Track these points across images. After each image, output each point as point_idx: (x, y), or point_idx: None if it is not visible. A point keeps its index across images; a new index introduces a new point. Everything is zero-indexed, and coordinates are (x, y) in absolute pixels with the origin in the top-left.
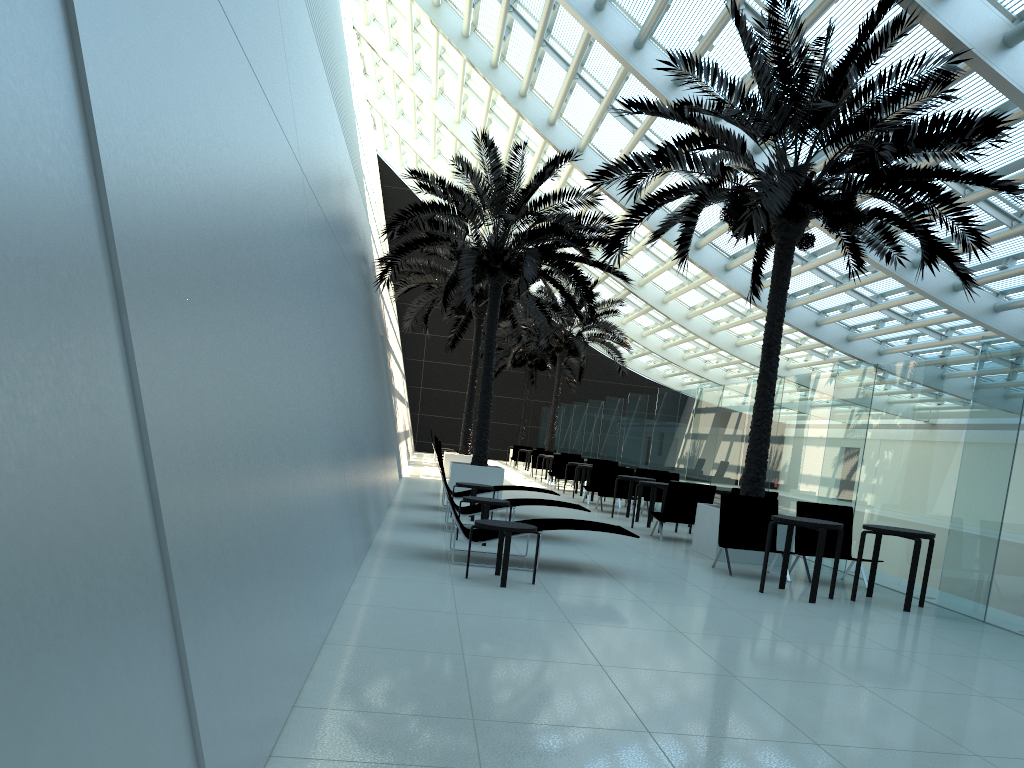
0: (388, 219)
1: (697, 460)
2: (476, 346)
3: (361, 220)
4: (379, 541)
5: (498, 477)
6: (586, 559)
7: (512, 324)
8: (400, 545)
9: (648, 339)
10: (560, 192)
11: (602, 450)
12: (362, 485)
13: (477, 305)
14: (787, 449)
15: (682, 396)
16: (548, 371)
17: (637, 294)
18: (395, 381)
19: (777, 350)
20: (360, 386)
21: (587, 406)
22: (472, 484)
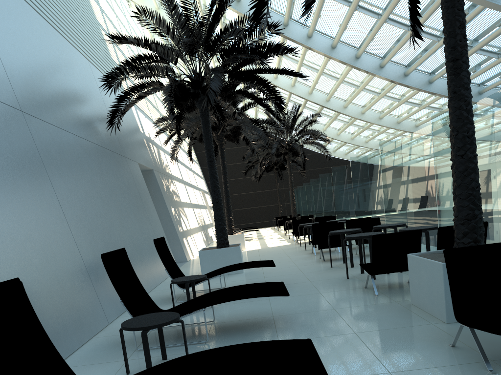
0: None
1: (392, 204)
2: (222, 162)
3: (93, 85)
4: None
5: (236, 253)
6: None
7: (246, 142)
8: None
9: (341, 135)
10: (235, 21)
11: (324, 210)
12: None
13: (216, 134)
14: (482, 176)
15: (369, 159)
16: (286, 169)
17: (327, 106)
18: (183, 197)
19: (466, 62)
20: None
21: (310, 184)
22: (186, 278)
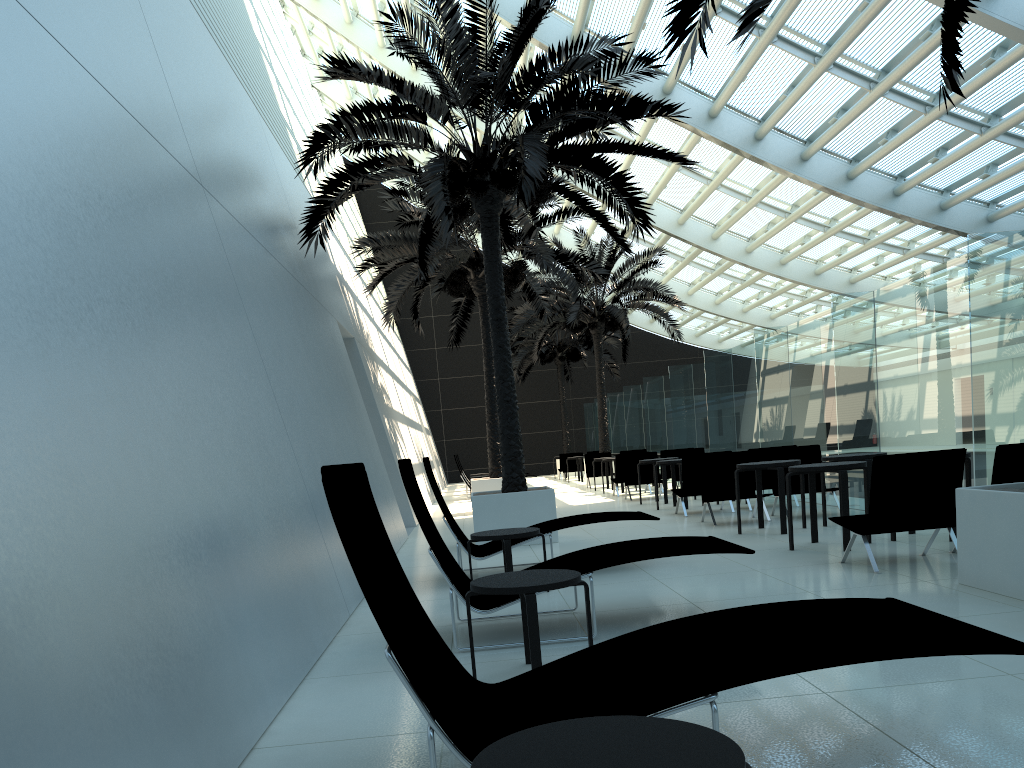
0: (368, 227)
1: (852, 417)
2: (485, 331)
3: (268, 158)
4: (268, 751)
5: (547, 504)
6: (804, 690)
7: (528, 296)
8: (318, 758)
9: (696, 296)
10: (560, 48)
11: (676, 437)
12: (172, 627)
13: (476, 276)
14: None
15: (791, 333)
16: (583, 359)
17: (678, 235)
18: (393, 401)
19: None
20: (208, 380)
21: (643, 386)
22: (500, 532)
